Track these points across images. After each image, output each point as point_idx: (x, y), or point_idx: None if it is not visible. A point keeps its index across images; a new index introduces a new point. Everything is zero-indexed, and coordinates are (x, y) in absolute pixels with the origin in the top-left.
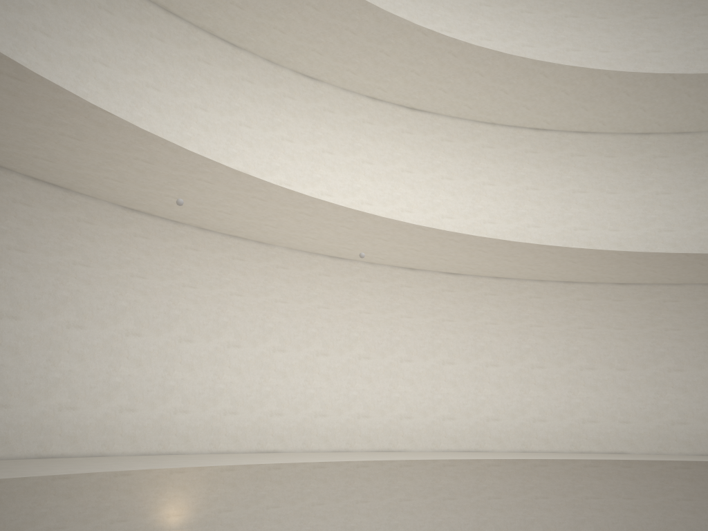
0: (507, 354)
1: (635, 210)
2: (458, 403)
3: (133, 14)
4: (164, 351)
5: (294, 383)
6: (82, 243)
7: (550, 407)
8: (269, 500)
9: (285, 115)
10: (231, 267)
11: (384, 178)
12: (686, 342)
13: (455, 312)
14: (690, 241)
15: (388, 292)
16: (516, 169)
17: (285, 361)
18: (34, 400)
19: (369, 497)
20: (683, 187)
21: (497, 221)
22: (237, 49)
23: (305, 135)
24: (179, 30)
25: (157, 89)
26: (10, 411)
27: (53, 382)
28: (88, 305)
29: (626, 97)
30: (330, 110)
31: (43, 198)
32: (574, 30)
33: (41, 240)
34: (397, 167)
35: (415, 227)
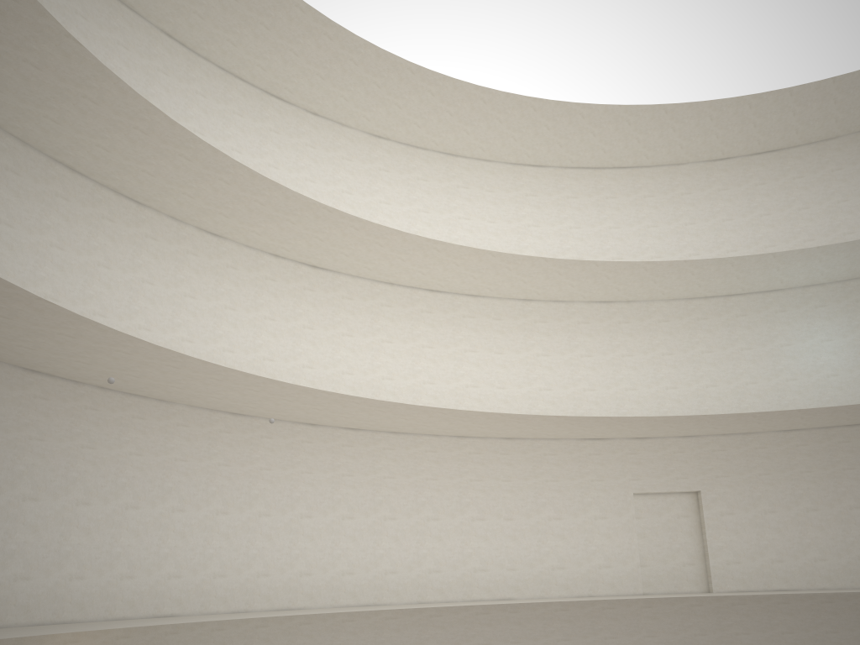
0: (405, 507)
1: (519, 370)
2: (357, 557)
3: (39, 174)
4: (61, 515)
5: (193, 543)
6: None
7: (444, 558)
8: None
9: (188, 271)
10: (131, 426)
11: (286, 334)
12: (563, 492)
13: (355, 466)
14: (566, 400)
15: (289, 447)
16: (413, 327)
17: (185, 521)
18: None
19: None
20: (559, 350)
21: (395, 377)
22: (141, 206)
23: (208, 291)
24: (84, 189)
25: (61, 248)
26: None
27: None
28: None
29: (508, 271)
30: (233, 266)
31: None
32: (465, 199)
33: None
34: (299, 323)
35: (320, 391)
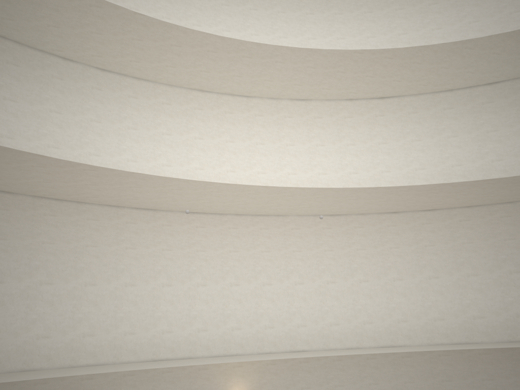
0: (486, 265)
1: None
2: (446, 307)
3: (182, 100)
4: (221, 293)
5: (312, 304)
6: (166, 237)
7: None
8: (303, 383)
9: (286, 129)
10: (260, 235)
11: (365, 152)
12: None
13: (435, 238)
14: None
15: (378, 232)
16: (476, 119)
17: (304, 290)
18: (148, 329)
19: (379, 380)
20: None
21: (463, 163)
22: (250, 98)
23: (303, 138)
24: (211, 99)
25: (201, 138)
26: (135, 336)
27: (157, 318)
28: (173, 272)
29: None
30: (319, 117)
31: (142, 217)
32: None
33: (143, 240)
34: (374, 142)
35: (365, 188)
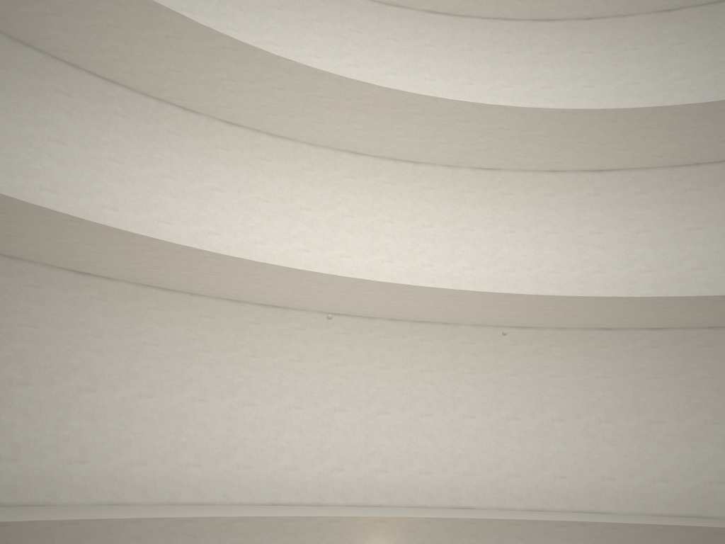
0: None
1: None
2: (671, 464)
3: (329, 164)
4: (364, 422)
5: (485, 446)
6: (297, 344)
7: None
8: None
9: (464, 208)
10: (420, 348)
11: (571, 244)
12: None
13: (662, 368)
14: None
15: (581, 354)
16: None
17: (476, 426)
18: (267, 463)
19: None
20: None
21: (708, 266)
22: (417, 164)
23: (486, 221)
24: (366, 165)
25: (350, 216)
26: (251, 471)
27: (280, 449)
28: (303, 390)
29: None
30: (509, 193)
31: (269, 317)
32: None
33: (268, 347)
34: (584, 231)
35: (567, 297)
